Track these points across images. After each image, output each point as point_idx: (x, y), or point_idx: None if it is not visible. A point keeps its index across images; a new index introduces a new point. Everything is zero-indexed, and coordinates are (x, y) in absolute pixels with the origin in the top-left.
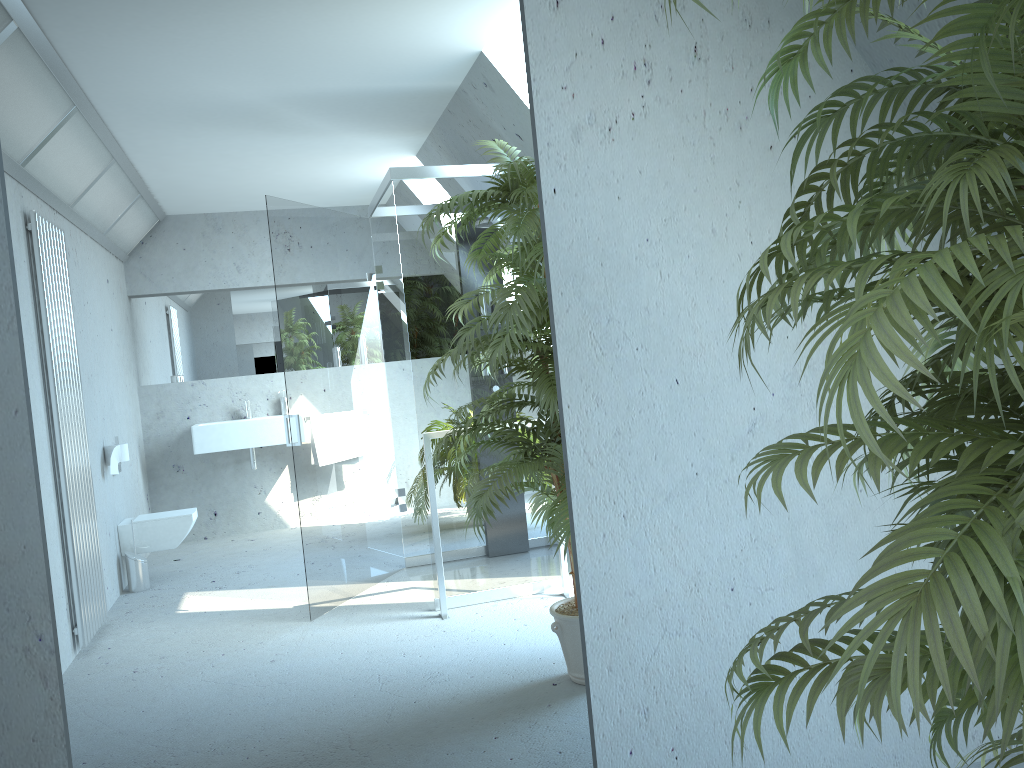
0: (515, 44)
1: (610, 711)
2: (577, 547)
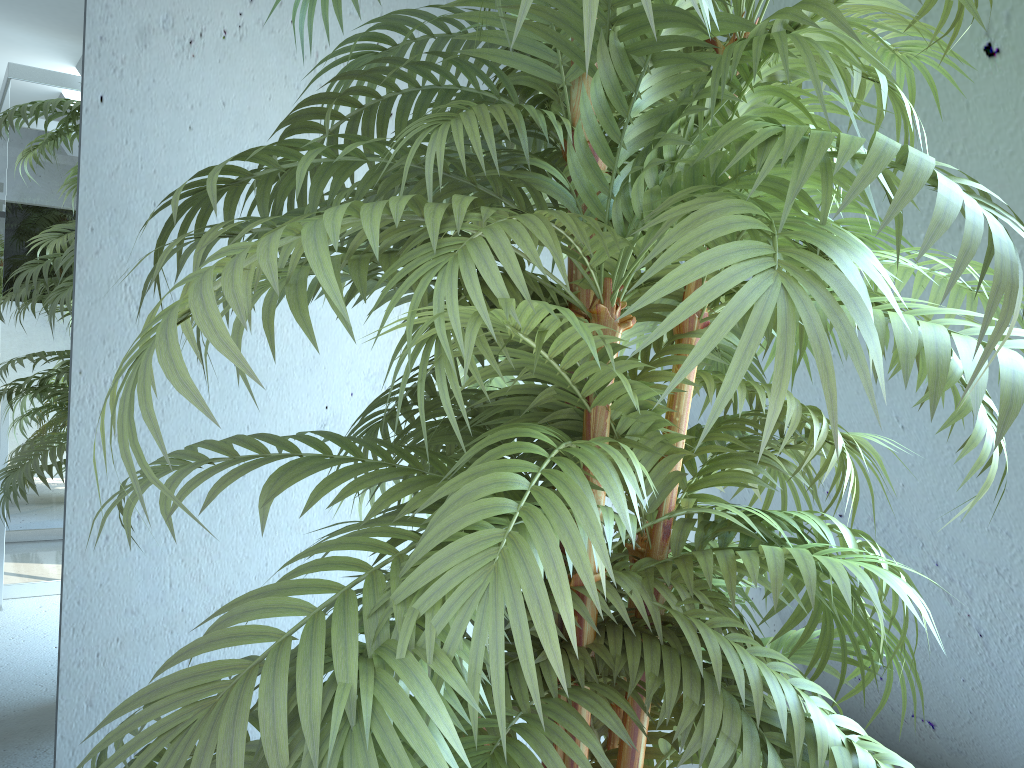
0: None
1: (82, 756)
2: (66, 550)
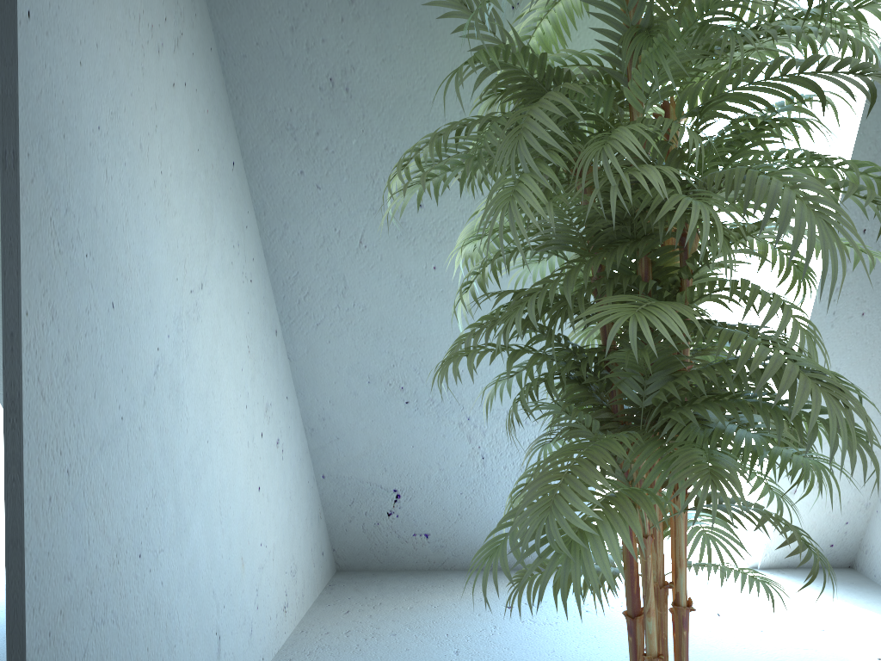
0: None
1: None
2: (25, 519)
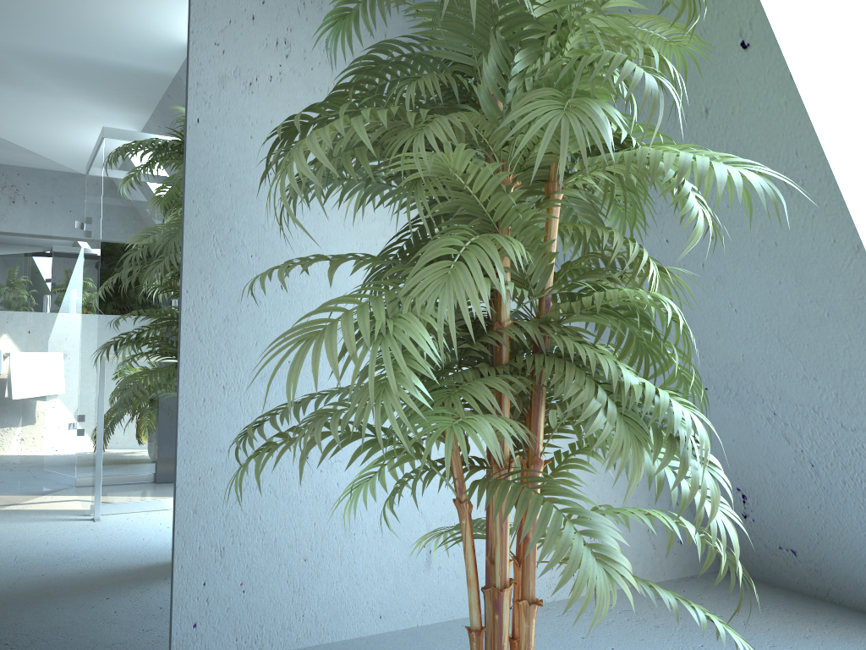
0: (181, 2)
1: (190, 547)
2: (179, 407)
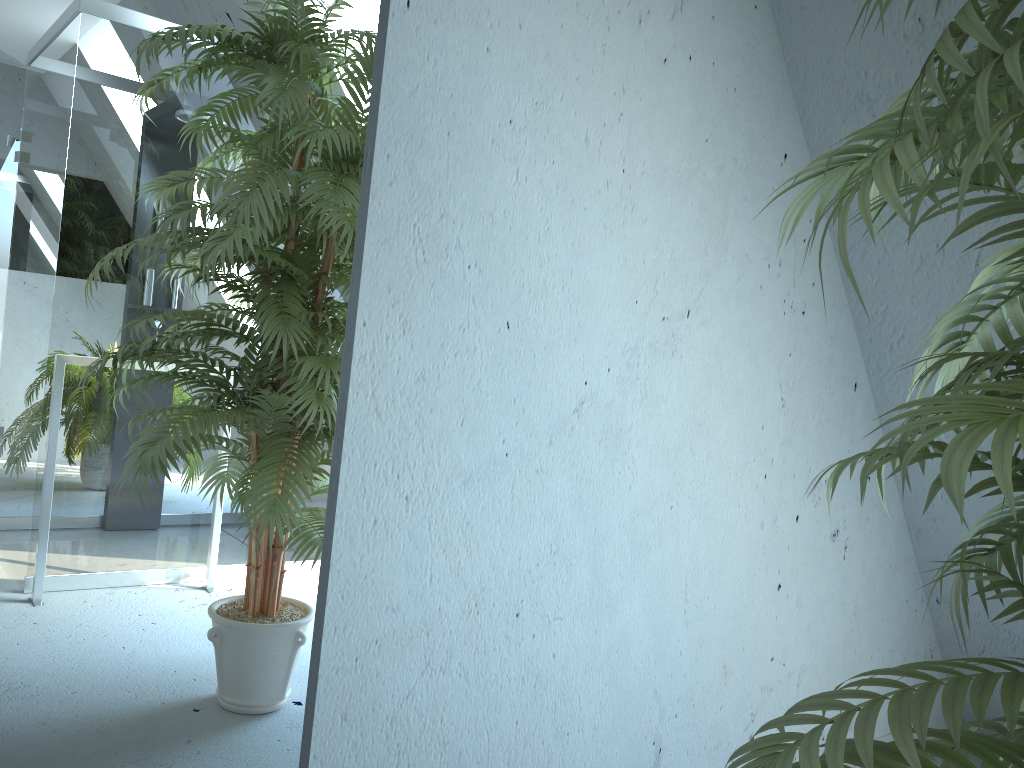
0: None
1: None
2: (335, 534)
